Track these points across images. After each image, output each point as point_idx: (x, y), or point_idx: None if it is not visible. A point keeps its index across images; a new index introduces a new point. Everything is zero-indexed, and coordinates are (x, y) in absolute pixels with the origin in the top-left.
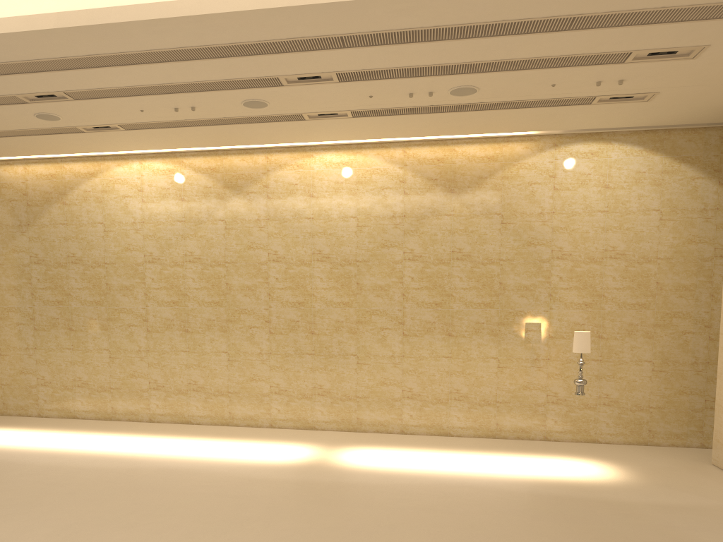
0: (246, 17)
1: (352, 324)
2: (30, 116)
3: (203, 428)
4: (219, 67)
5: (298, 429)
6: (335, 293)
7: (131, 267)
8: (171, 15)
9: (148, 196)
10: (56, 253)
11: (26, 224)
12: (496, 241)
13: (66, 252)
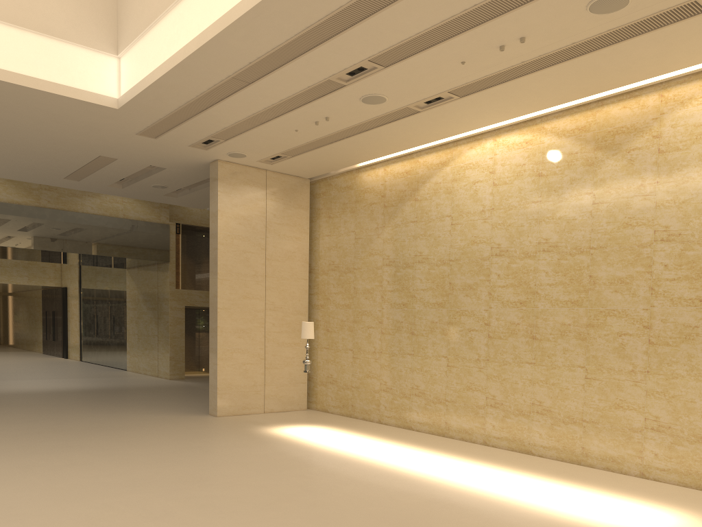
0: None
1: None
2: (357, 103)
3: (543, 461)
4: None
5: (686, 487)
6: None
7: (476, 262)
8: None
9: (500, 177)
10: (404, 253)
11: (381, 226)
12: None
13: (414, 251)
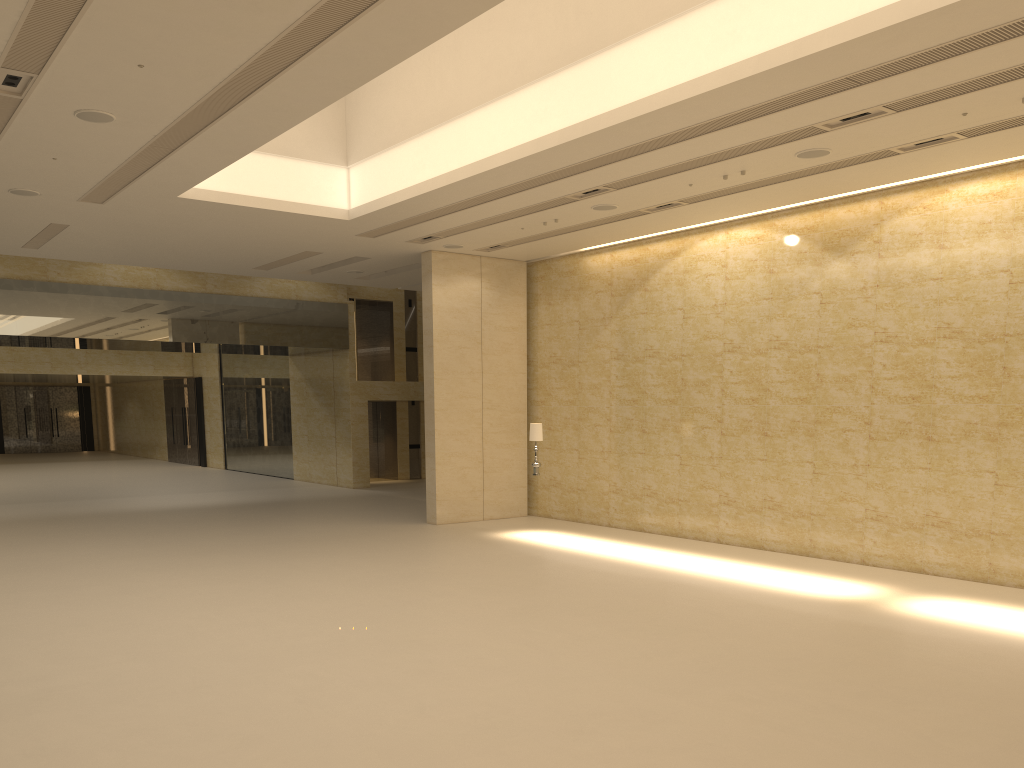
0: (720, 93)
1: (991, 428)
2: (588, 209)
3: (773, 555)
4: (735, 134)
5: (899, 570)
6: (966, 382)
7: (708, 358)
8: (648, 110)
9: (732, 272)
10: (634, 347)
11: (609, 317)
12: None
13: (644, 344)
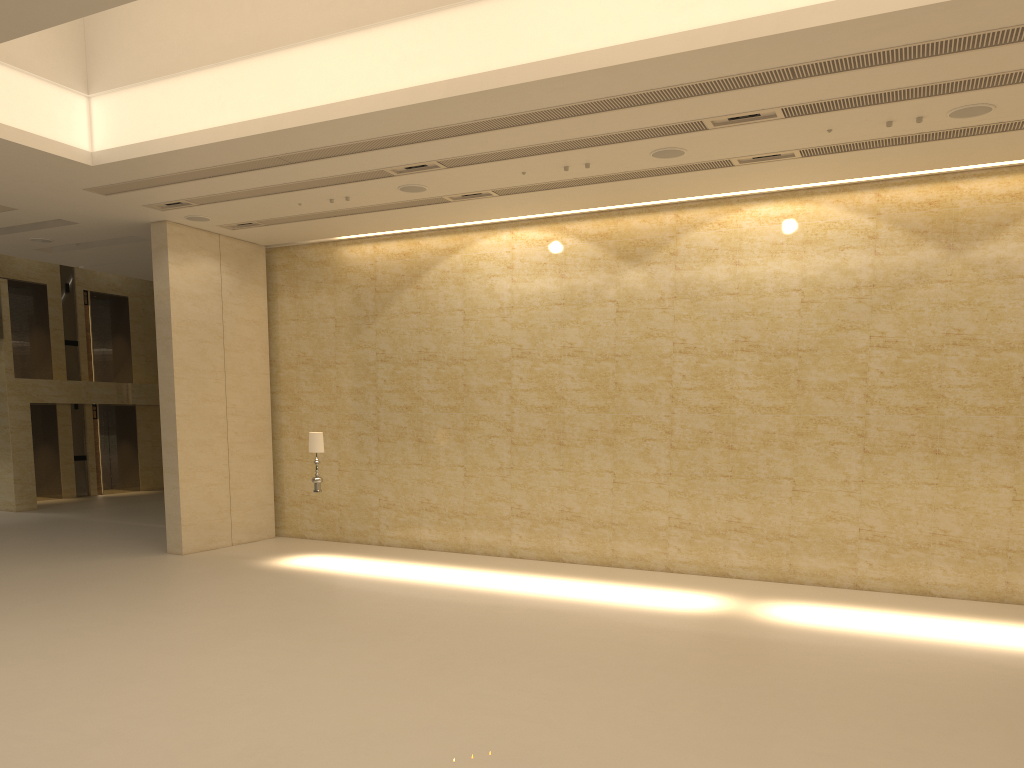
0: (669, 62)
1: (788, 437)
2: (392, 189)
3: (578, 567)
4: (627, 117)
5: (704, 575)
6: (764, 394)
7: (495, 363)
8: (578, 69)
9: (519, 274)
10: (406, 349)
11: (373, 315)
12: (1019, 317)
13: (418, 347)
